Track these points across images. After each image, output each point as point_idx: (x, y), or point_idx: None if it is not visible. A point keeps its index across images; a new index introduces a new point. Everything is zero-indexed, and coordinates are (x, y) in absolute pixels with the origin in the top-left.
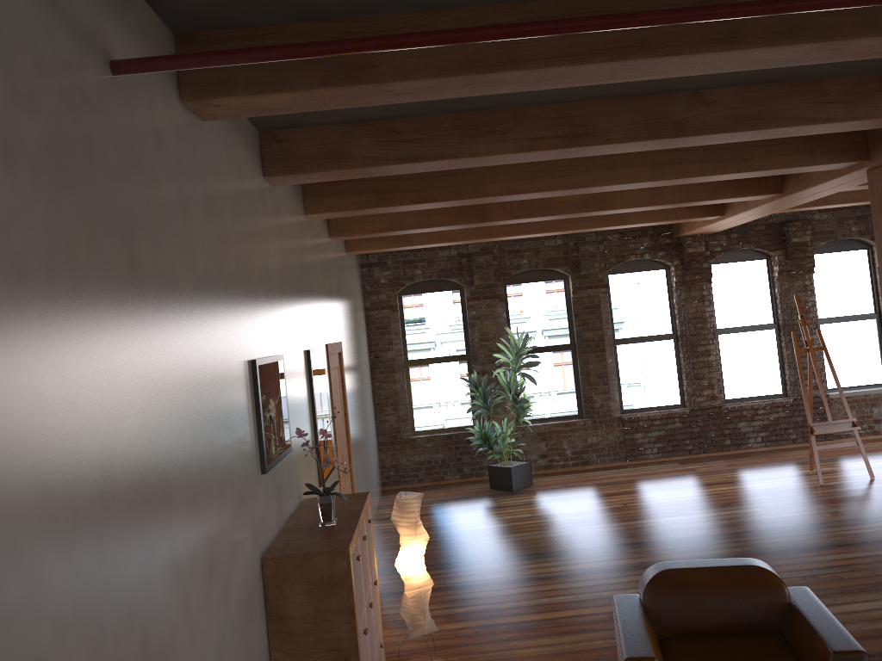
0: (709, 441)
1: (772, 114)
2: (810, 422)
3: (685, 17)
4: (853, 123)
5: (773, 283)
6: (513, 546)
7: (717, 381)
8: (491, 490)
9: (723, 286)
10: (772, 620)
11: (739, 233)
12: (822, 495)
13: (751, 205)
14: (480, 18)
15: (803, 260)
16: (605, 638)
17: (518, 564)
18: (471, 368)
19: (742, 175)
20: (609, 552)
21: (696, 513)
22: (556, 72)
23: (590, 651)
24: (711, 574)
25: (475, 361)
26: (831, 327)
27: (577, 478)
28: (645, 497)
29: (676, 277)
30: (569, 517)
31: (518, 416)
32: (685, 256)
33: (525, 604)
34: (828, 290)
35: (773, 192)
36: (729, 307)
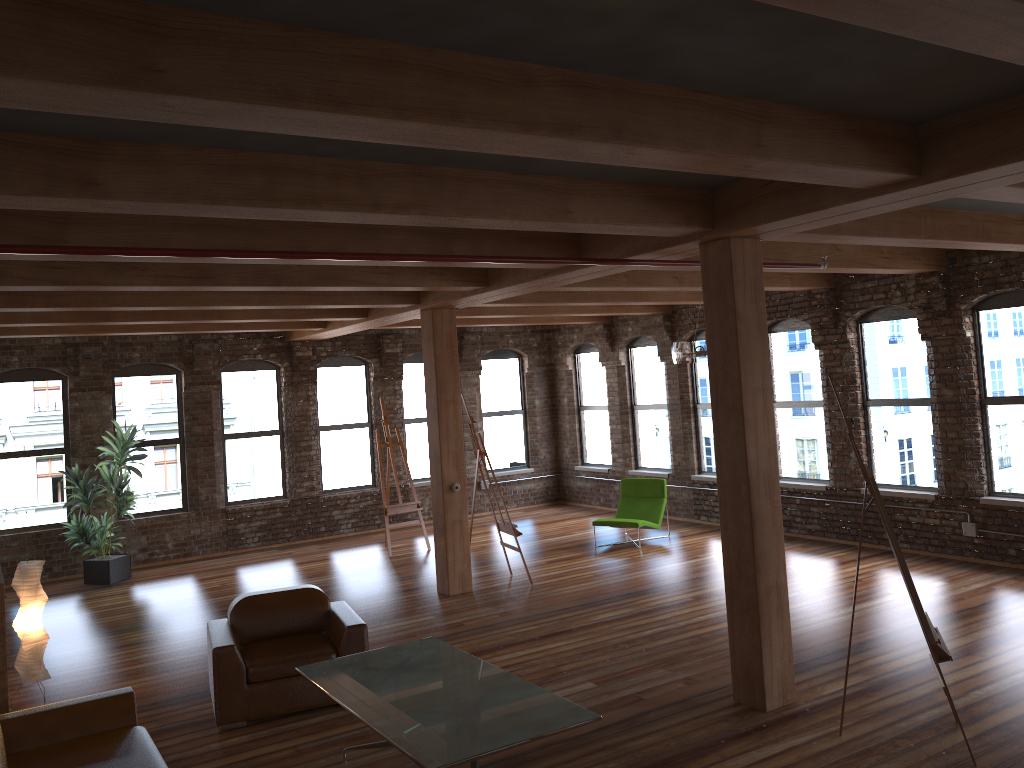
0: (306, 529)
1: (342, 277)
2: (385, 505)
3: (267, 256)
4: (394, 287)
5: (369, 387)
6: (114, 624)
7: (317, 474)
8: (86, 585)
9: (327, 387)
10: (318, 622)
11: (343, 341)
12: (389, 563)
13: (346, 323)
14: (143, 219)
15: (394, 368)
16: (199, 669)
17: (120, 635)
18: (70, 462)
19: (331, 306)
20: (206, 618)
21: (286, 584)
22: (192, 257)
23: (186, 678)
24: (279, 596)
25: (74, 455)
26: (414, 426)
27: (178, 568)
28: (243, 577)
29: (285, 378)
30: (170, 598)
31: (121, 510)
32: (294, 358)
33: (129, 660)
34: (413, 395)
35: (361, 316)
36: (332, 407)
